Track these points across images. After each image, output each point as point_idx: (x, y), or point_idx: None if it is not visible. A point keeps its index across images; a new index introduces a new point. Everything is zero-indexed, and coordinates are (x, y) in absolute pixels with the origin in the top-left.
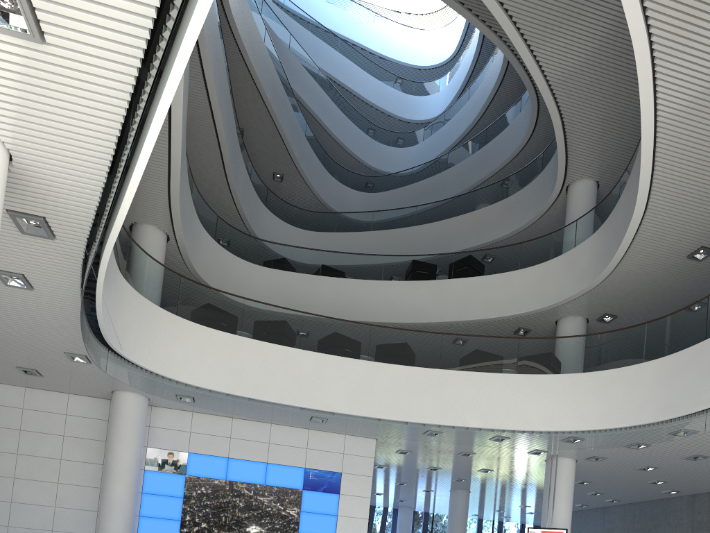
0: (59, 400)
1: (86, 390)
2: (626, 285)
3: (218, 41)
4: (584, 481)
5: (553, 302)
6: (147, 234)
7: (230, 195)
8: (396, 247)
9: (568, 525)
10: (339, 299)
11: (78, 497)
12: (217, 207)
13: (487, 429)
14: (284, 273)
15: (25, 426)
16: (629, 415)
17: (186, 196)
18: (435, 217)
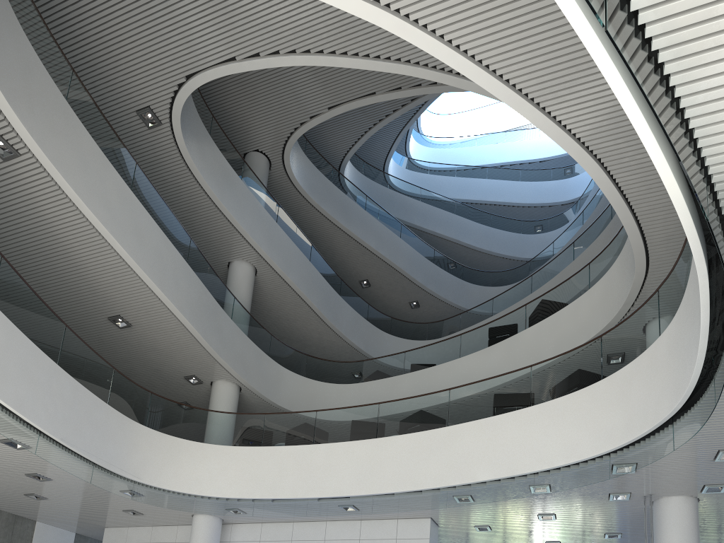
0: (171, 531)
1: (180, 519)
2: None
3: (274, 226)
4: None
5: (616, 312)
6: (217, 387)
7: (337, 335)
8: None
9: None
10: (418, 390)
11: None
12: (334, 348)
13: (505, 479)
14: (370, 383)
15: None
16: (650, 414)
17: (243, 348)
18: (549, 277)
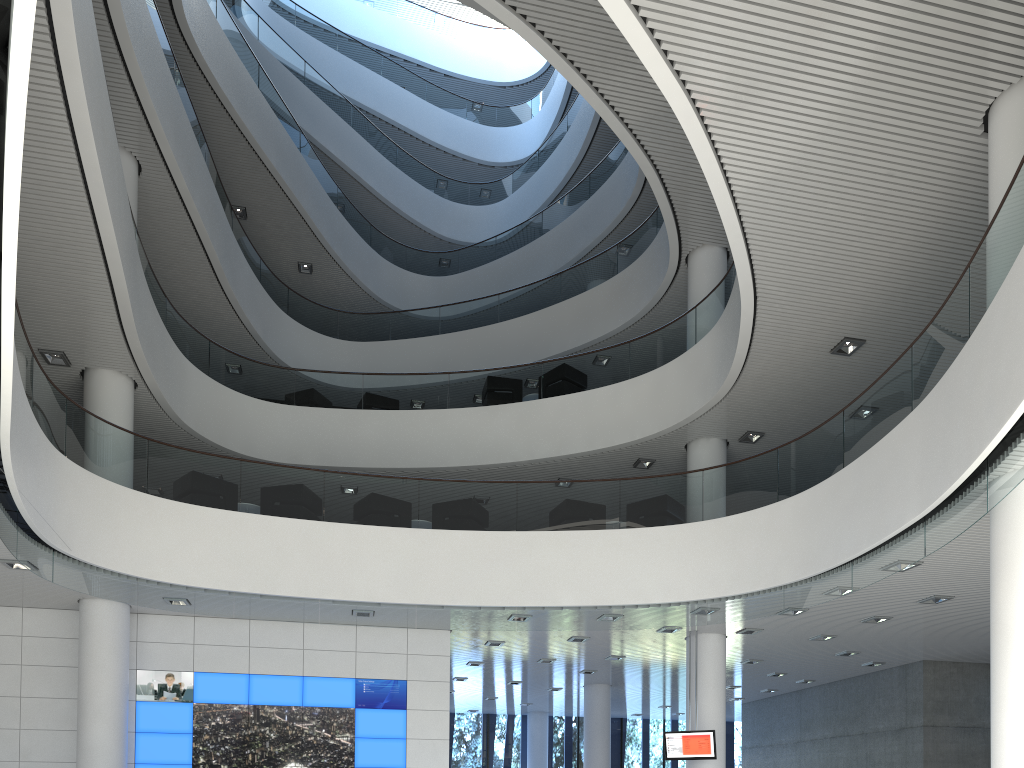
0: (10, 617)
1: (43, 601)
2: (763, 393)
3: (178, 104)
4: (753, 660)
5: (674, 423)
6: (104, 382)
7: (230, 306)
8: (474, 355)
9: (720, 724)
10: (391, 440)
11: (49, 746)
12: (215, 323)
13: (587, 606)
14: (312, 410)
15: None
16: (765, 574)
17: (152, 324)
18: (525, 308)
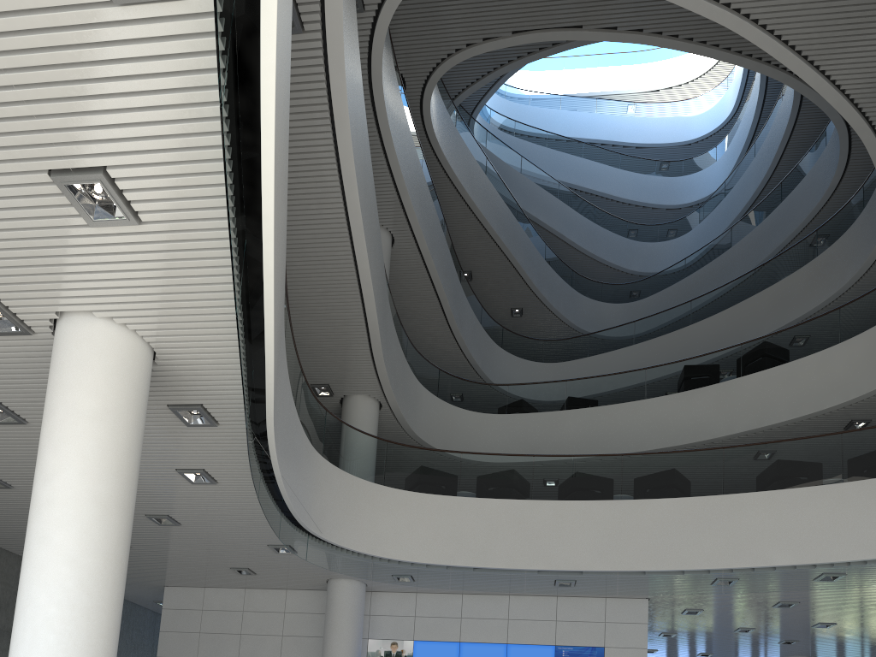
0: (277, 597)
1: (301, 583)
2: None
3: (424, 185)
4: None
5: None
6: (356, 405)
7: (456, 344)
8: (667, 356)
9: None
10: (590, 433)
11: None
12: (444, 360)
13: (804, 565)
14: (521, 416)
15: (245, 629)
16: None
17: (395, 355)
18: (717, 308)
